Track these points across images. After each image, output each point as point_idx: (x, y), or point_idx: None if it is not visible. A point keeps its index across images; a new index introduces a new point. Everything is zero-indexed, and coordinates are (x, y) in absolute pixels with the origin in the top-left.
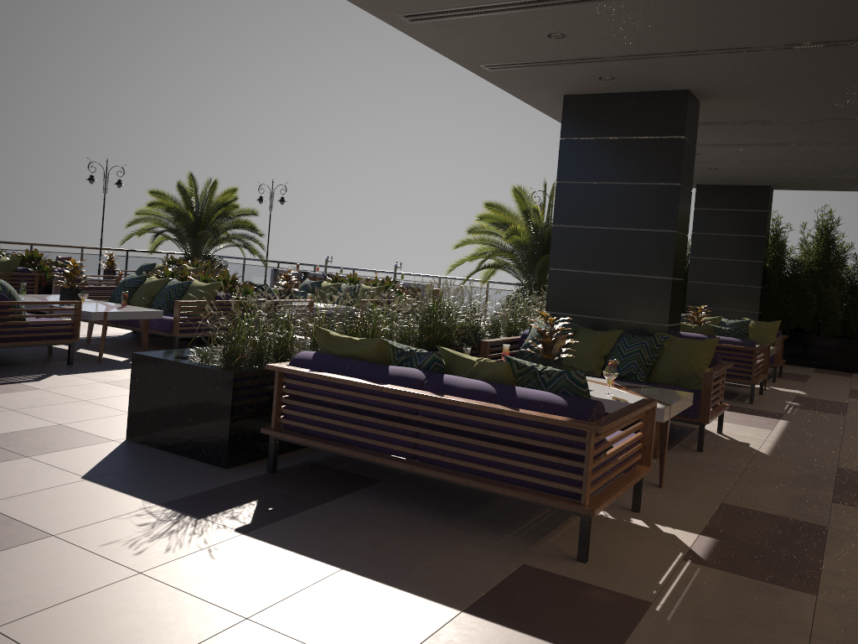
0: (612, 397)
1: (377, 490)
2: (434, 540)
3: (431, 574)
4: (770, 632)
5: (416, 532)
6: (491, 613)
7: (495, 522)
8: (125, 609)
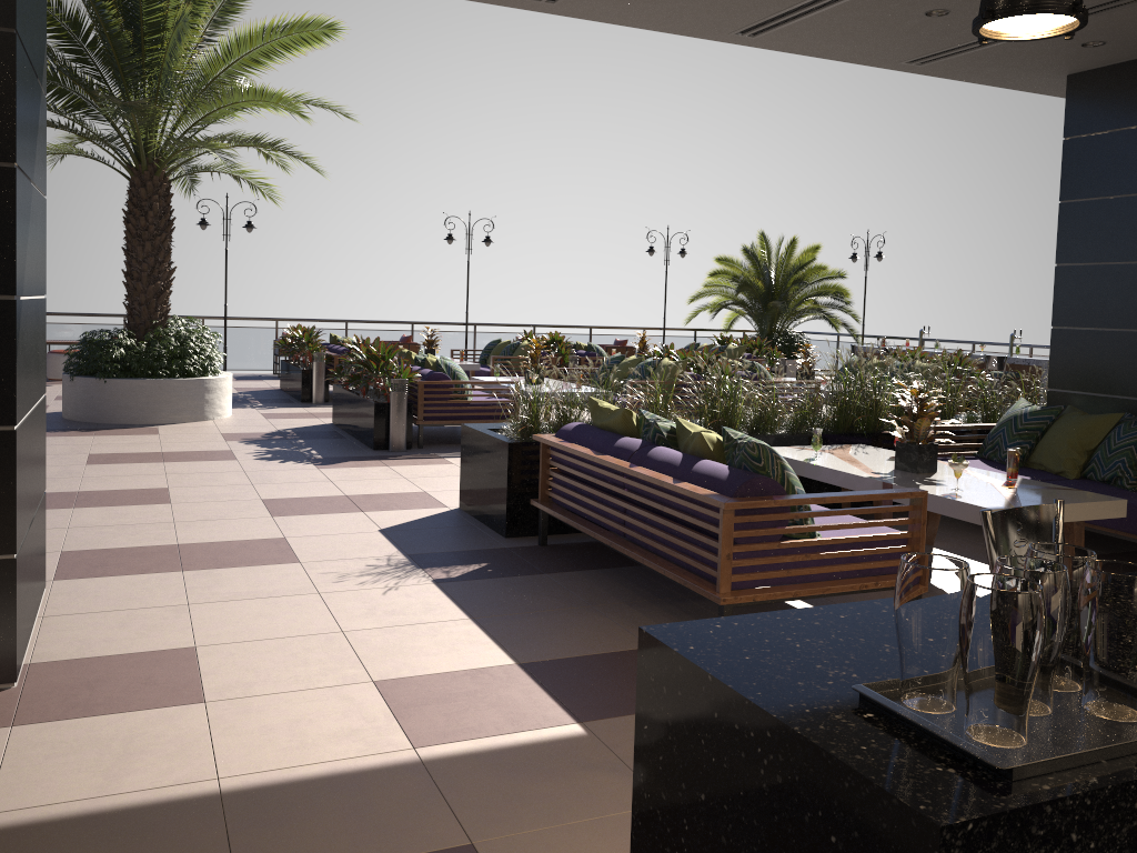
0: (951, 493)
1: (618, 572)
2: (596, 615)
3: (540, 636)
4: None
5: (591, 606)
6: (540, 670)
7: (693, 614)
8: (275, 610)
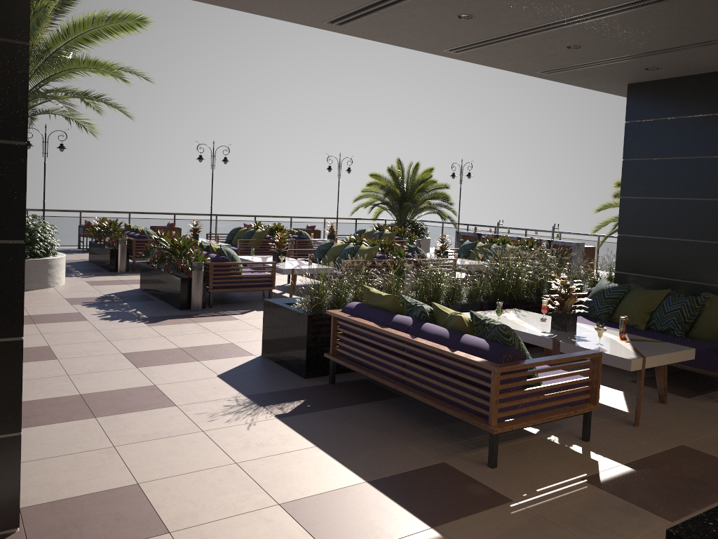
0: (598, 347)
1: (391, 402)
2: (396, 438)
3: (370, 458)
4: (587, 536)
5: (389, 431)
6: (384, 486)
7: (455, 433)
8: (179, 447)
